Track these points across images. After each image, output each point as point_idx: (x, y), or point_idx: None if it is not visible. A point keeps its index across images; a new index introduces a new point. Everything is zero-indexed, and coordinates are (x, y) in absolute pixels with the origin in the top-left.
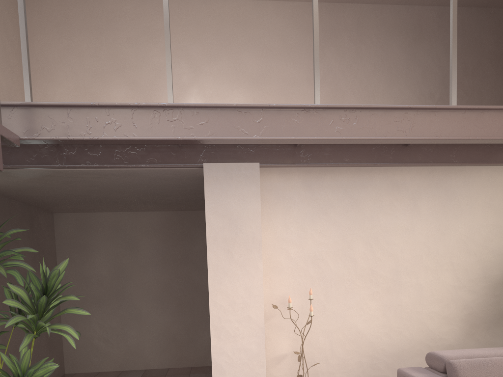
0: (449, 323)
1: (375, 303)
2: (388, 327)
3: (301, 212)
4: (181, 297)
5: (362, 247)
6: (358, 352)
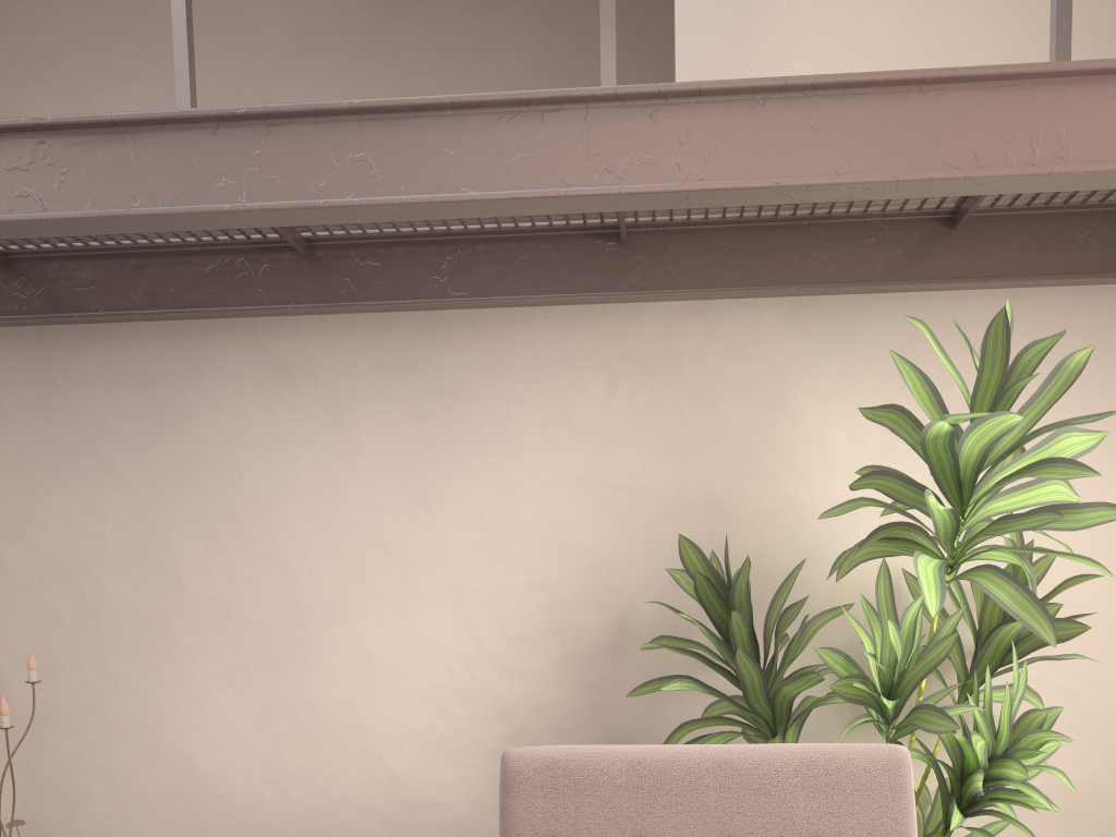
0: (452, 761)
1: (237, 698)
2: (277, 764)
3: (28, 447)
4: None
5: (197, 541)
6: (198, 830)
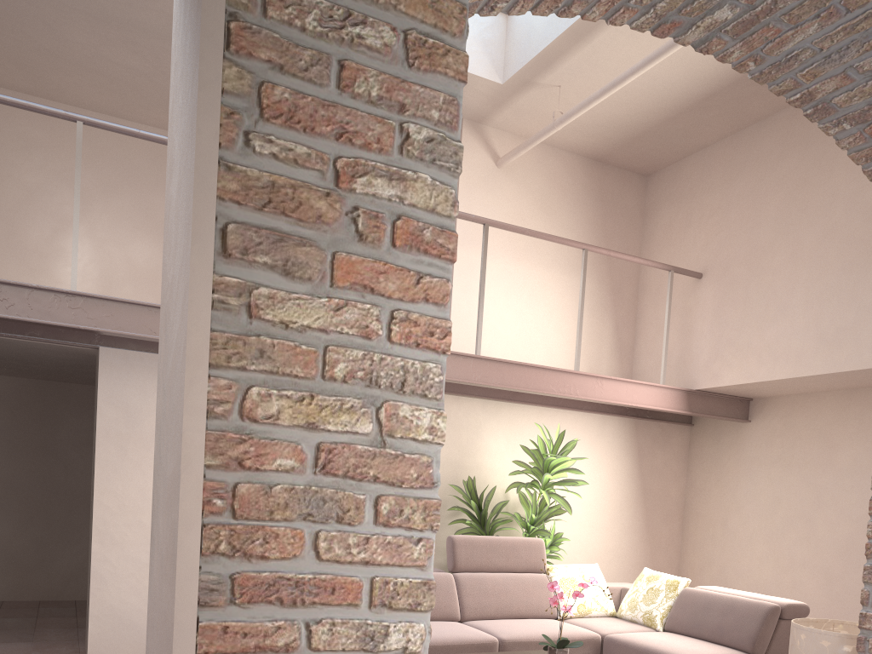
0: None
1: None
2: None
3: None
4: (31, 501)
5: None
6: None
